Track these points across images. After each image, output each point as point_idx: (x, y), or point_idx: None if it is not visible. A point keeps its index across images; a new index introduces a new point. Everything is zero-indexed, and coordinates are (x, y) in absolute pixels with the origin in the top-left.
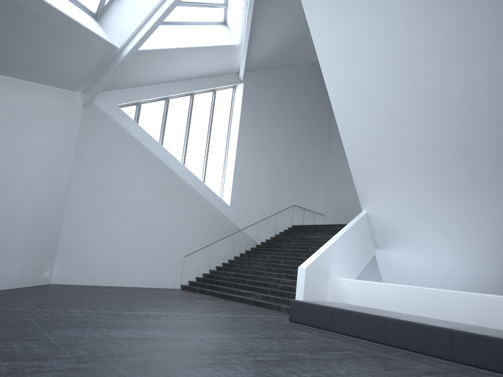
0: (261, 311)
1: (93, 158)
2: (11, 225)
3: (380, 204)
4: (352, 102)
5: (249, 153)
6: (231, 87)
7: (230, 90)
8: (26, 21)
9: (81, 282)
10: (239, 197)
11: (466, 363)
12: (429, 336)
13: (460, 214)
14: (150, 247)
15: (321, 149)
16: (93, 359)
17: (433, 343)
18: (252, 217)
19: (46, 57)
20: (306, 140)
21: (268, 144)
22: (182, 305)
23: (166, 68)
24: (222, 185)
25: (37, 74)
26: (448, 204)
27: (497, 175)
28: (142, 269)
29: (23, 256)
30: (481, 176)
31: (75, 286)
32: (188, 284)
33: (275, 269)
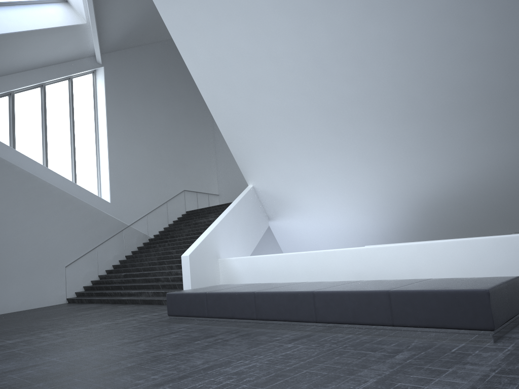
0: (148, 310)
1: None
2: None
3: (264, 176)
4: (214, 75)
5: (124, 143)
6: (90, 73)
7: (89, 76)
8: None
9: None
10: (121, 191)
11: (328, 321)
12: (294, 303)
13: (335, 173)
14: (20, 265)
15: (205, 128)
16: None
17: (298, 308)
18: (139, 210)
19: None
20: (187, 120)
21: (145, 129)
22: (55, 323)
23: None
24: (98, 182)
25: None
26: (322, 166)
27: (358, 131)
28: (14, 291)
29: None
30: (345, 134)
31: None
32: (76, 296)
33: (167, 261)
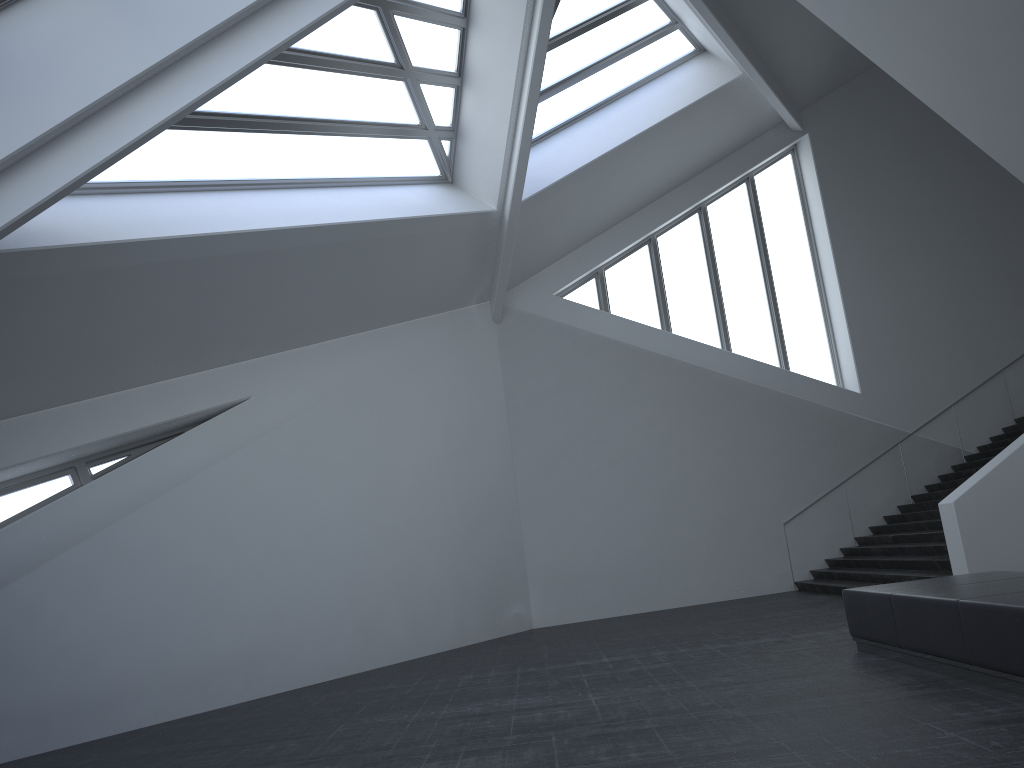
0: None
1: (539, 400)
2: (409, 553)
3: None
4: (969, 91)
5: (875, 269)
6: (786, 154)
7: (786, 160)
8: (292, 264)
9: (586, 617)
10: (881, 367)
11: None
12: (1023, 634)
13: None
14: (700, 525)
15: None
16: (330, 757)
17: None
18: (932, 399)
19: (368, 288)
20: None
21: (921, 228)
22: (707, 632)
23: (612, 193)
24: (833, 356)
25: (374, 315)
26: None
27: None
28: (697, 569)
29: (454, 596)
30: None
31: (568, 626)
32: (813, 578)
33: None
